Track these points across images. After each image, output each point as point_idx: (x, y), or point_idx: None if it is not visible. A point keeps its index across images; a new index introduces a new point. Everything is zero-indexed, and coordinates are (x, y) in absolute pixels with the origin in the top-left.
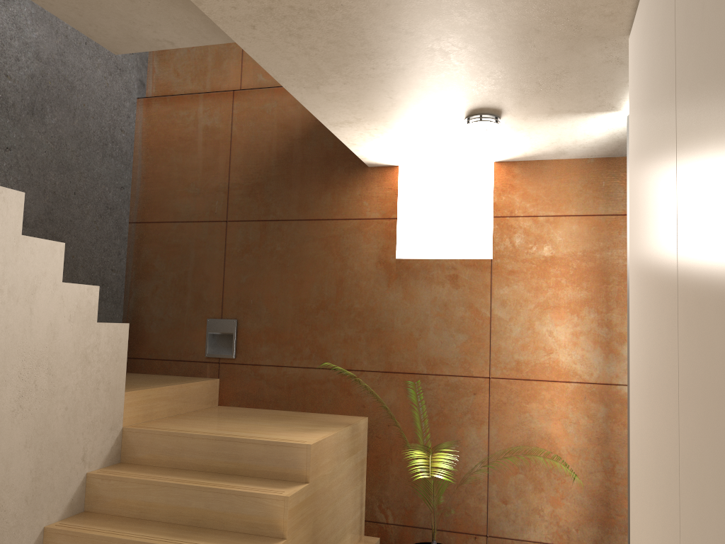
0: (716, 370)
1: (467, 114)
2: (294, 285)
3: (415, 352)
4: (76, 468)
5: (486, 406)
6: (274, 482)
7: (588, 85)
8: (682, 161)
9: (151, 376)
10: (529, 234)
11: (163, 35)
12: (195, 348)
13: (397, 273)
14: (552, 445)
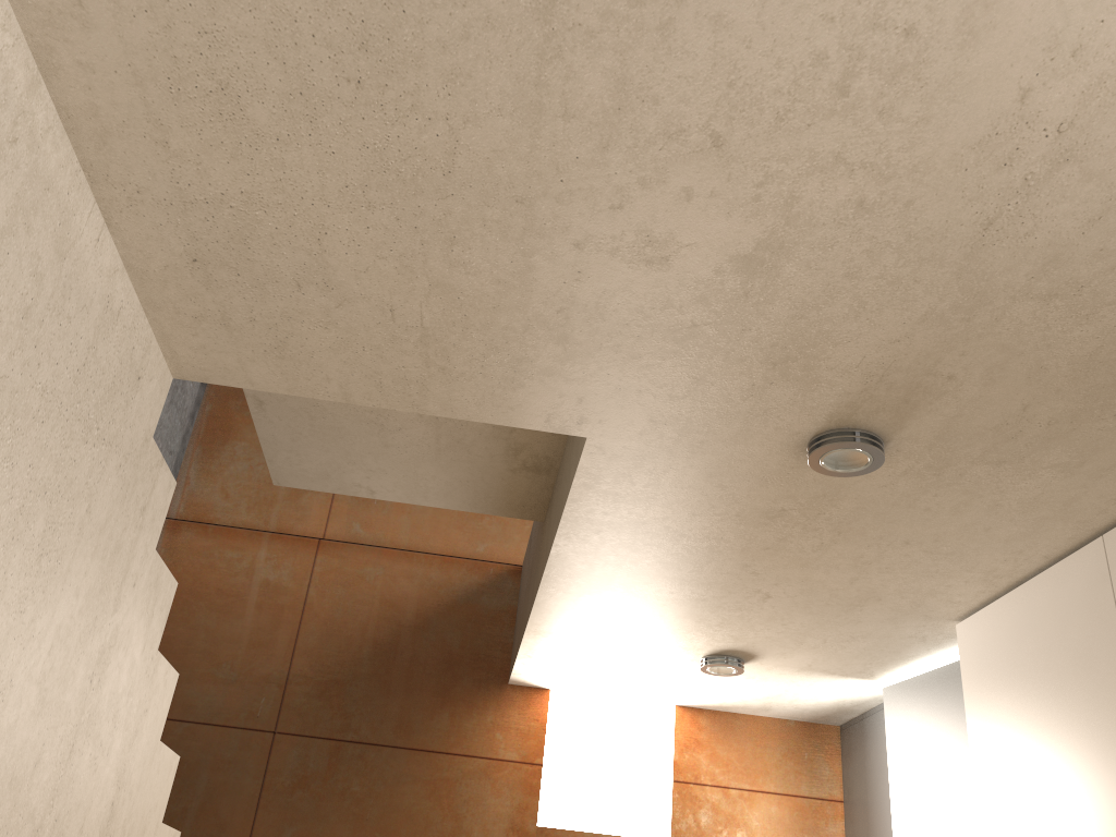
0: None
1: (713, 652)
2: None
3: None
4: None
5: None
6: None
7: (870, 651)
8: None
9: None
10: (718, 812)
11: (372, 482)
12: None
13: None
14: None
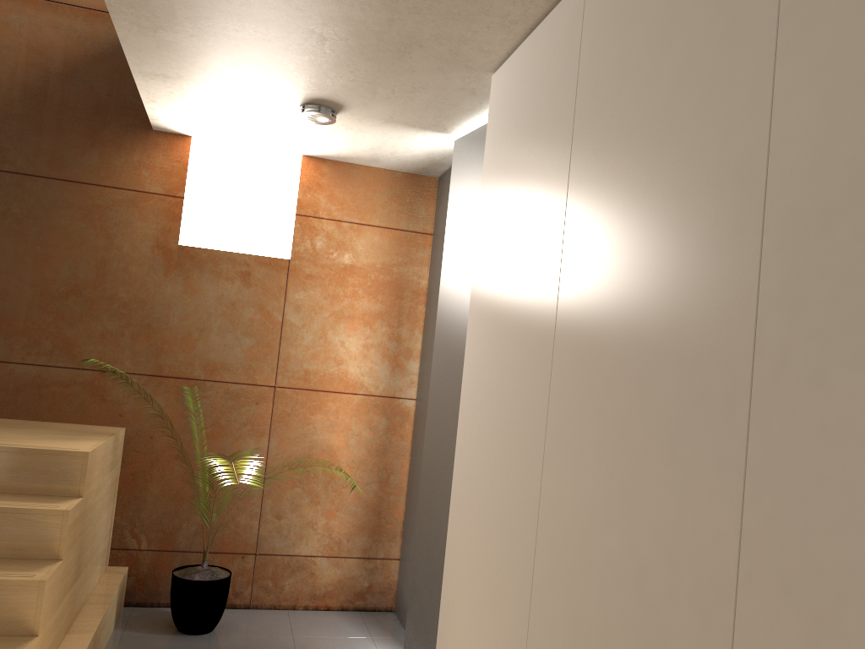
0: (606, 361)
1: (306, 101)
2: (35, 261)
3: (193, 354)
4: None
5: (269, 417)
6: (37, 498)
7: (435, 104)
8: (575, 202)
9: None
10: (331, 239)
11: None
12: None
13: (179, 262)
14: (333, 458)
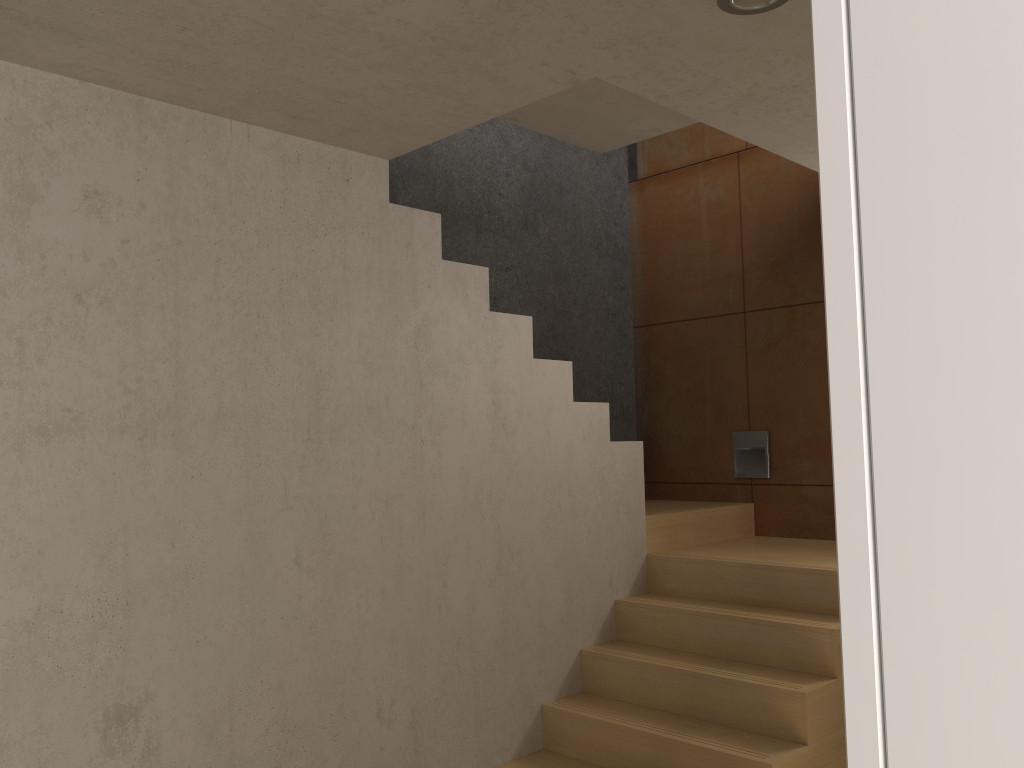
0: None
1: None
2: None
3: None
4: (604, 593)
5: None
6: (820, 616)
7: None
8: None
9: (674, 502)
10: None
11: (647, 125)
12: (721, 467)
13: None
14: None
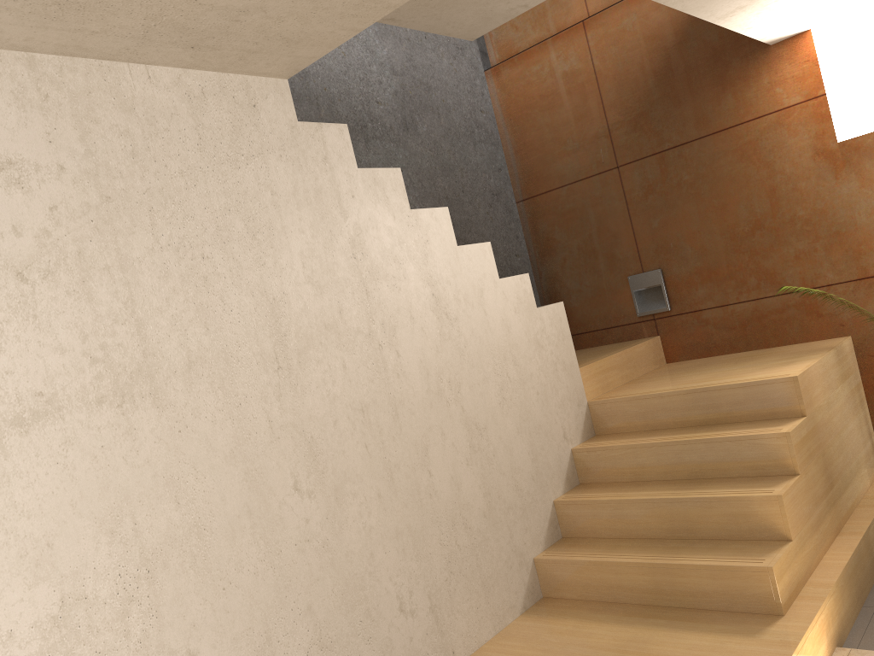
0: None
1: None
2: (715, 213)
3: None
4: (561, 446)
5: None
6: (765, 423)
7: None
8: None
9: (588, 350)
10: None
11: (516, 3)
12: (624, 310)
13: (844, 160)
14: None
